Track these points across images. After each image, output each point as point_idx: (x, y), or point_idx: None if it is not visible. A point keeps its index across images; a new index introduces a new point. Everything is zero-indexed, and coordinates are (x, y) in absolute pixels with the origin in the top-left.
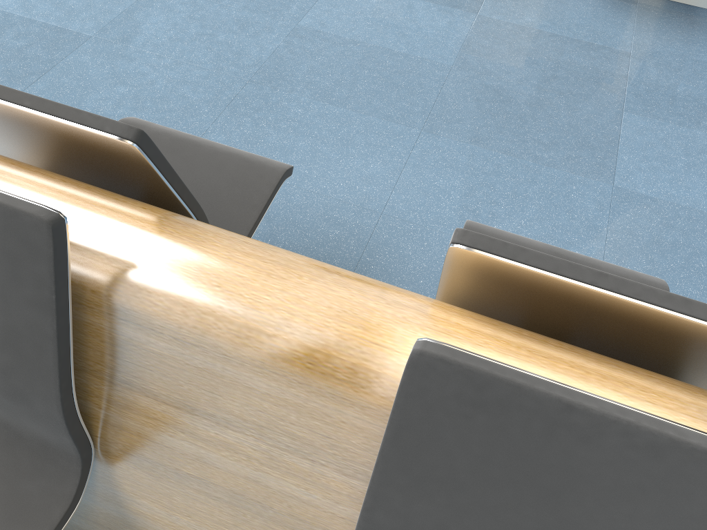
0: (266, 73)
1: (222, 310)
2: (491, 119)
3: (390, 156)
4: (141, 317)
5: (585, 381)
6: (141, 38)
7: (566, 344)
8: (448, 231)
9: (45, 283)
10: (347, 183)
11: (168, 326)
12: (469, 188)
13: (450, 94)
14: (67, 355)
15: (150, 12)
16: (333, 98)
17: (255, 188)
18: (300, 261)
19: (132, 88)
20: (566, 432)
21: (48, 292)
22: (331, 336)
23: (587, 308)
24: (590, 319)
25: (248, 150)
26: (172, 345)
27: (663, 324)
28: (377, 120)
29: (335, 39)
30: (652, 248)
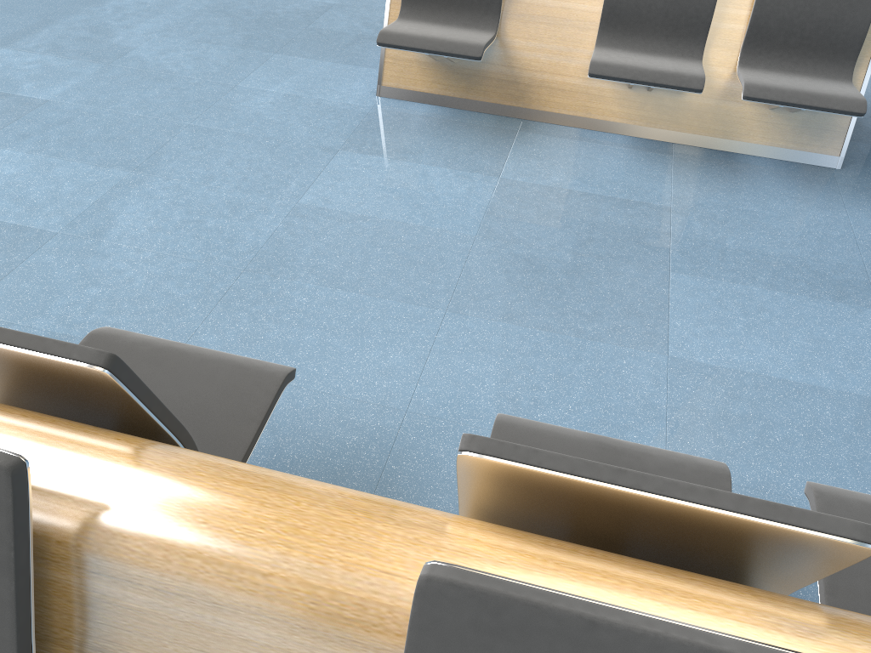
0: (263, 259)
1: (210, 550)
2: (524, 291)
3: (412, 344)
4: (116, 568)
5: (620, 592)
6: (117, 231)
7: (599, 551)
8: (485, 425)
9: (2, 538)
10: (364, 379)
11: (148, 575)
12: (506, 373)
13: (476, 267)
14: (27, 622)
15: (126, 201)
16: (342, 282)
17: (251, 398)
18: (298, 485)
19: (107, 289)
20: (594, 652)
21: (6, 548)
22: (335, 568)
23: (615, 508)
24: (623, 520)
25: (246, 350)
26: (154, 597)
27: (694, 518)
28: (394, 303)
29: (342, 216)
30: (719, 424)
